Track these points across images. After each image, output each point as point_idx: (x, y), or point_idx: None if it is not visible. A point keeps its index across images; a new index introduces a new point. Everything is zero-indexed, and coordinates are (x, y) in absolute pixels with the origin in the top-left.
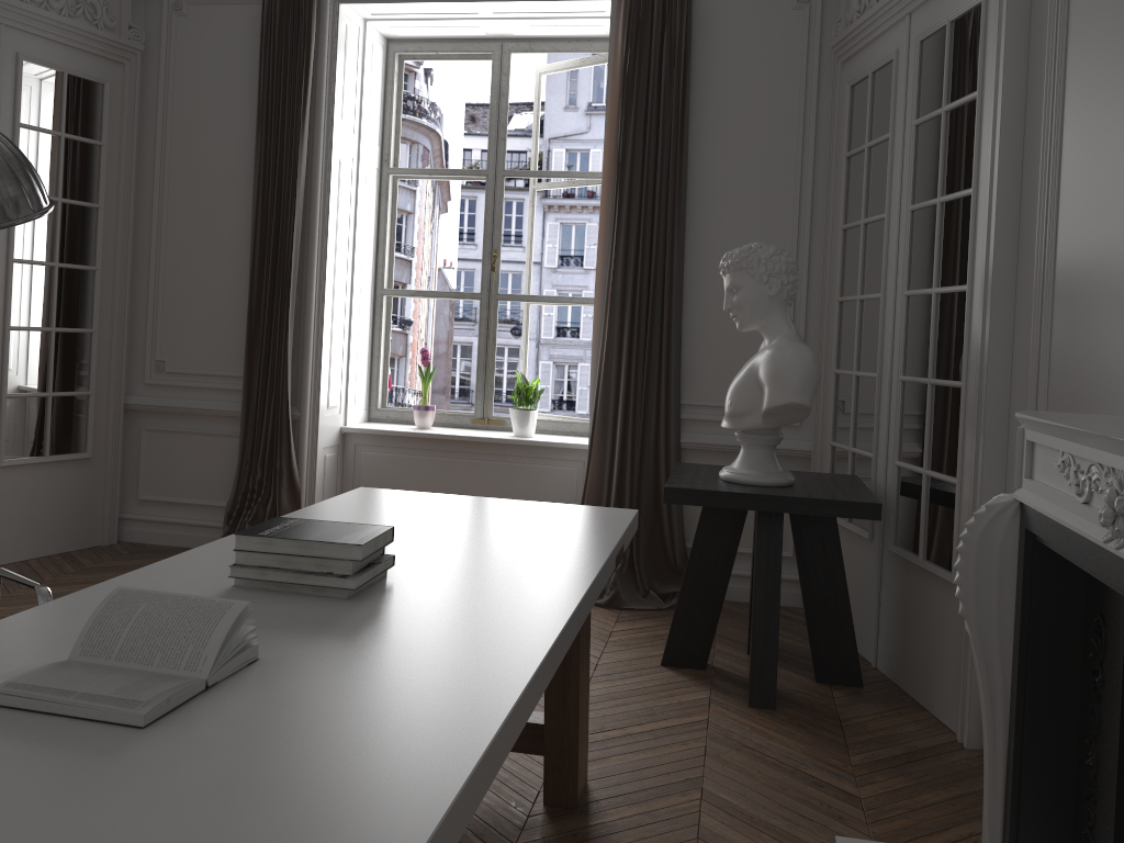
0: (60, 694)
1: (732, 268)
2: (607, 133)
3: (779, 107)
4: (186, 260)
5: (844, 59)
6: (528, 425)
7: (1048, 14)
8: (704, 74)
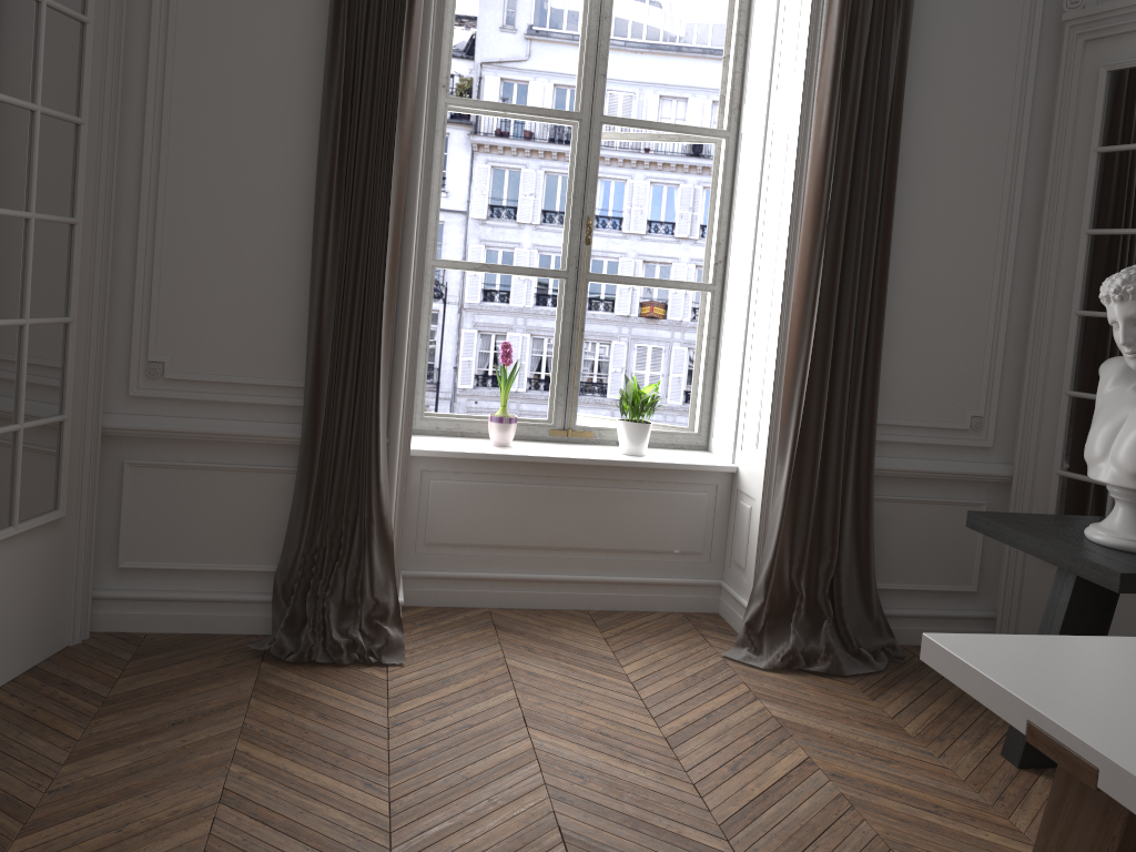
0: None
1: None
2: (820, 91)
3: (995, 81)
4: (200, 212)
5: (1093, 38)
6: (645, 441)
7: None
8: (918, 31)
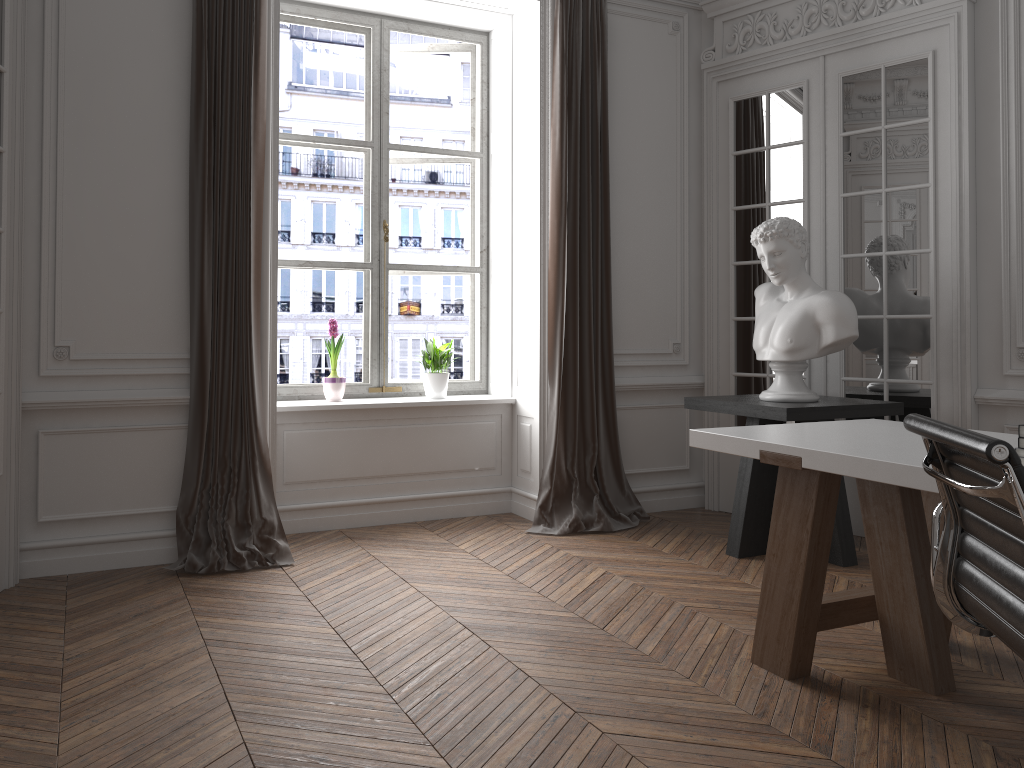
0: None
1: (777, 236)
2: (553, 118)
3: (664, 111)
4: (93, 223)
5: (722, 80)
6: (446, 387)
7: (1001, 74)
8: (611, 76)
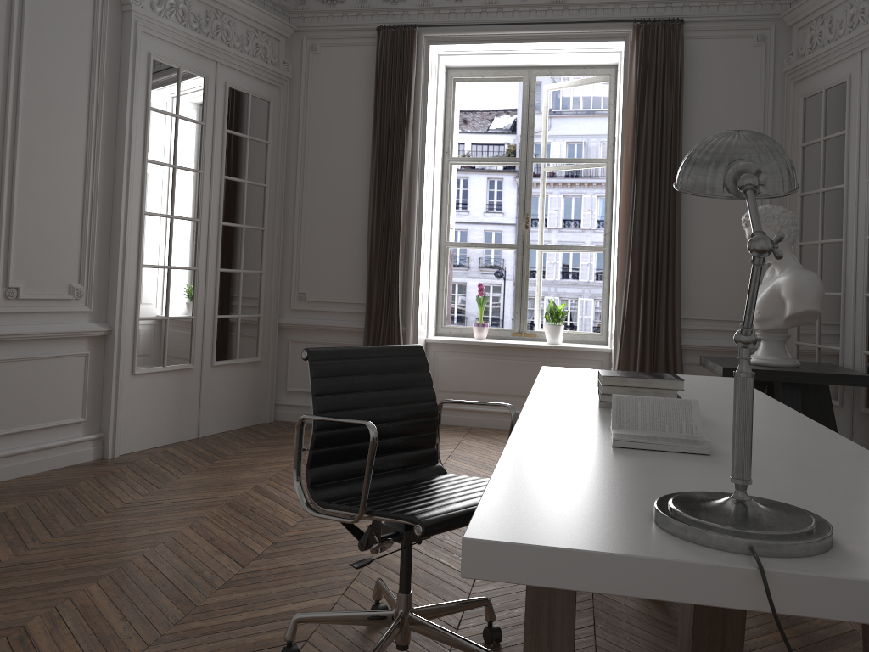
0: (652, 440)
1: None
2: (626, 132)
3: (746, 112)
4: (320, 223)
5: (796, 80)
6: (559, 336)
7: None
8: (691, 90)
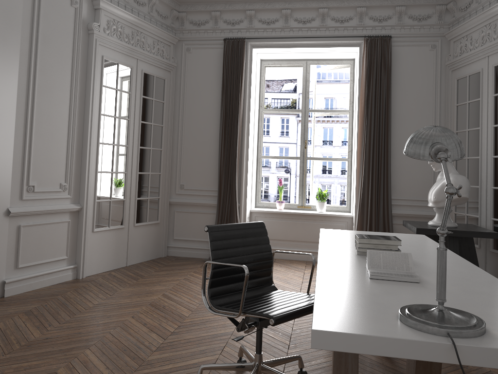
0: (389, 275)
1: None
2: (360, 97)
3: (425, 86)
4: (192, 146)
5: (453, 69)
6: (324, 208)
7: None
8: (396, 74)
